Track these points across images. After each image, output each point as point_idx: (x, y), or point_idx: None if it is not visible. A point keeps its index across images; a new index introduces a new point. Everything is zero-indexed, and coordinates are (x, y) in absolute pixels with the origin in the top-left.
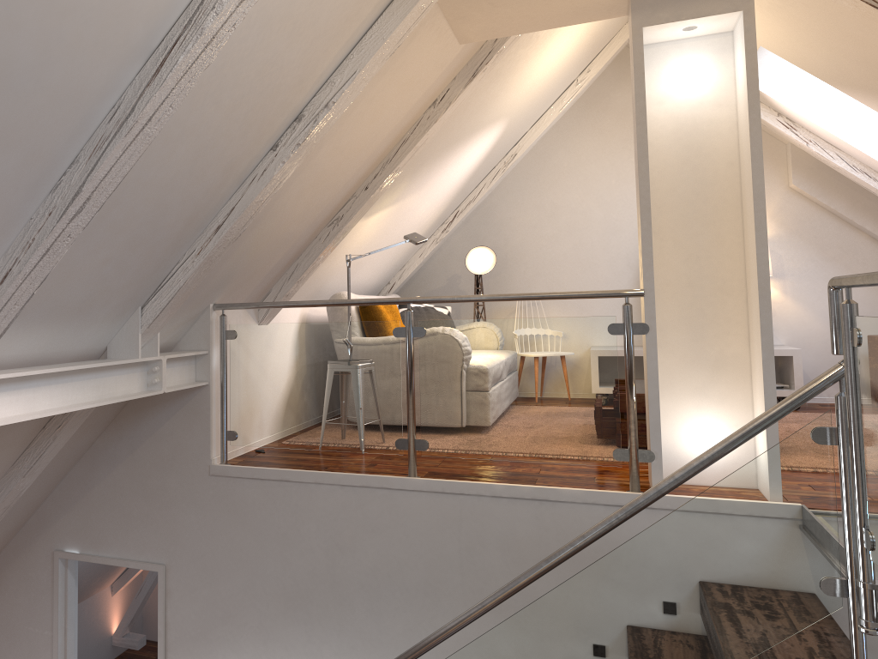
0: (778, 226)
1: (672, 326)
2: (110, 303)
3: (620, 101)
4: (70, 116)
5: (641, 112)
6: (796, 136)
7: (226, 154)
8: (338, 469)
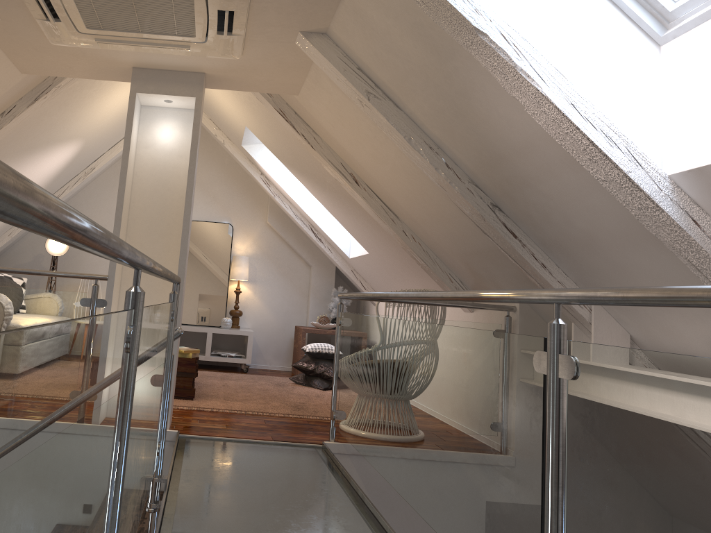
0: (257, 247)
1: None
2: None
3: None
4: None
5: (126, 151)
6: (269, 189)
7: None
8: None
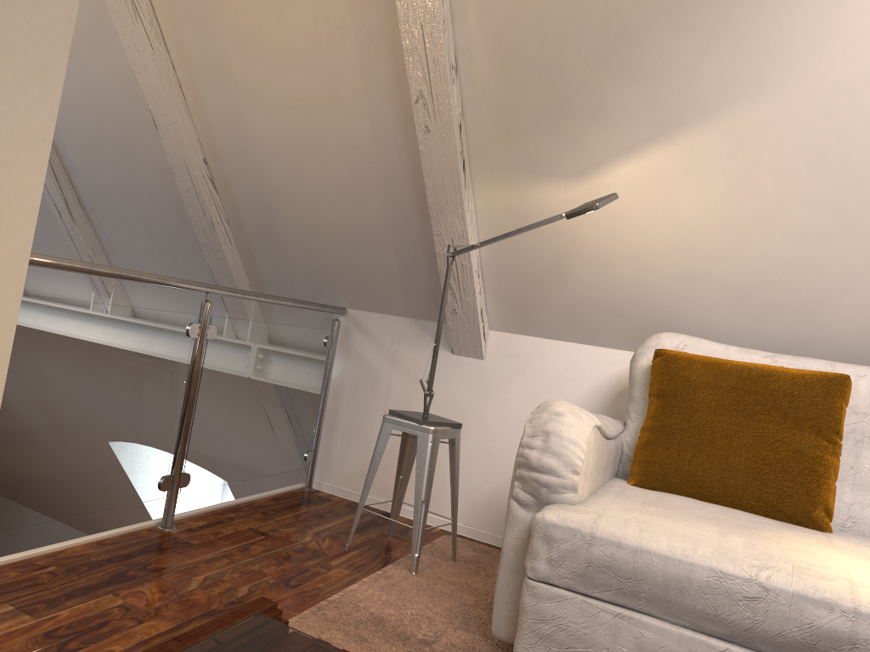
0: None
1: None
2: None
3: None
4: None
5: None
6: None
7: (140, 155)
8: (248, 515)
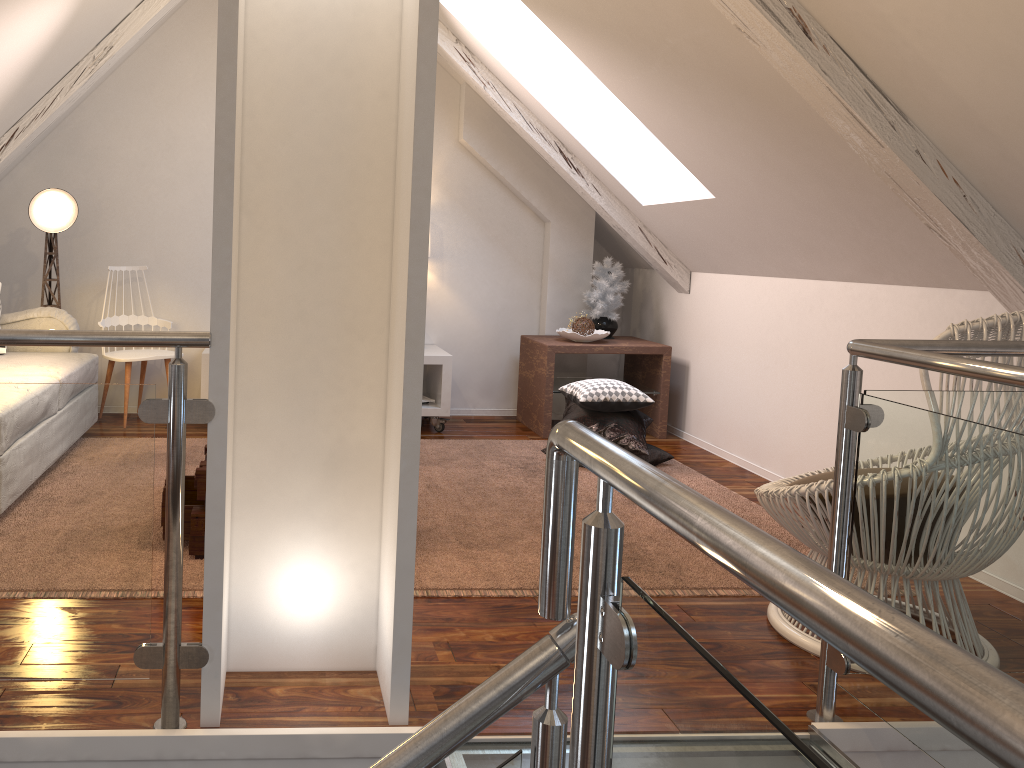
0: (443, 191)
1: (267, 392)
2: None
3: None
4: None
5: None
6: (473, 73)
7: None
8: None
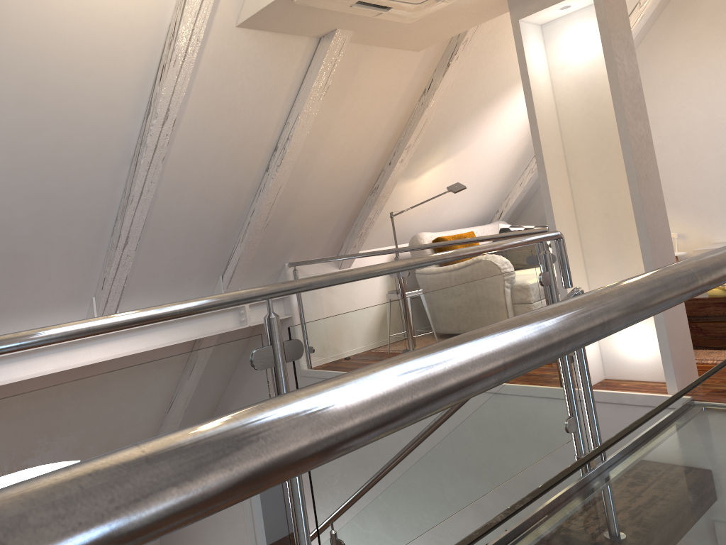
0: None
1: (597, 250)
2: (194, 278)
3: (708, 4)
4: (100, 201)
5: (527, 88)
6: None
7: (228, 184)
8: None
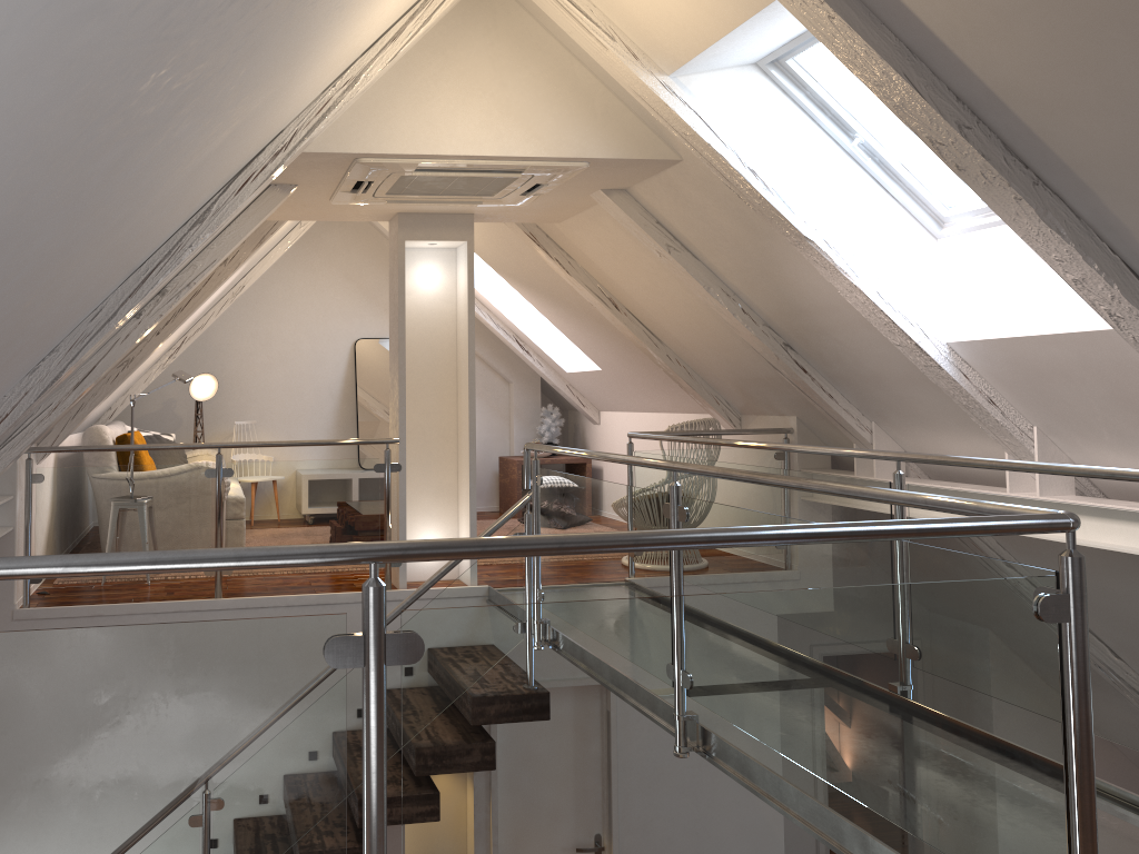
0: None
1: (411, 464)
2: None
3: (329, 243)
4: (75, 320)
5: (402, 305)
6: None
7: None
8: (145, 600)
